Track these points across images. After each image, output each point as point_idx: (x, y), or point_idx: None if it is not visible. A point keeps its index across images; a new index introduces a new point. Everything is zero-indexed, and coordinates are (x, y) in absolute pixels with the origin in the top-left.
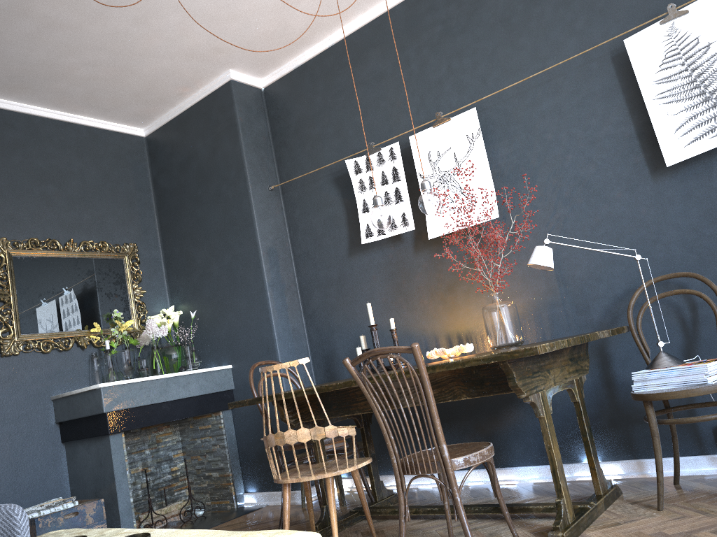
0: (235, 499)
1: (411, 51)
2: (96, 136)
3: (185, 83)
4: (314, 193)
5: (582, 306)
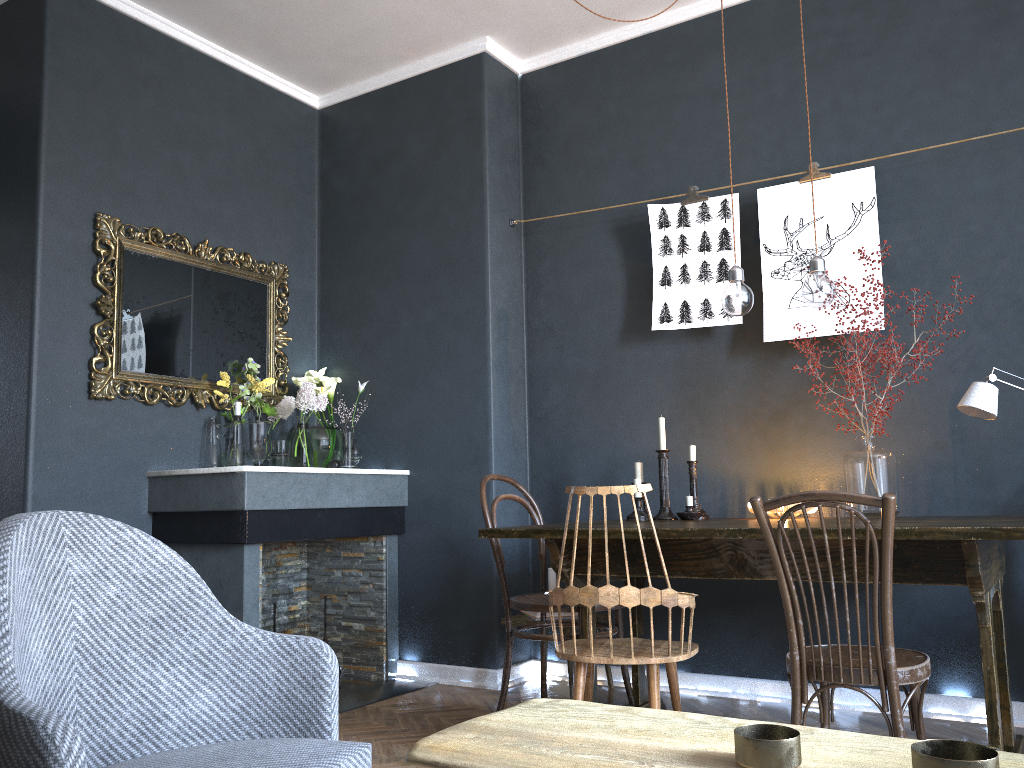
0: (386, 667)
1: (777, 66)
2: (255, 93)
3: (414, 42)
4: (577, 243)
5: (984, 477)
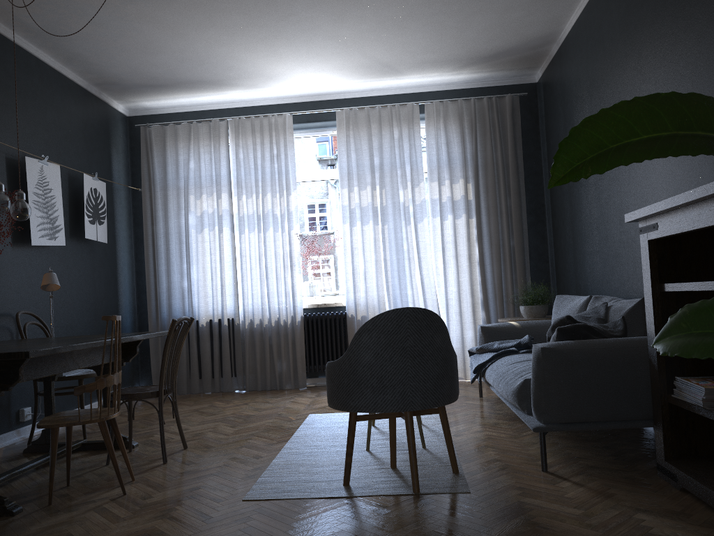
0: None
1: None
2: None
3: None
4: None
5: None
